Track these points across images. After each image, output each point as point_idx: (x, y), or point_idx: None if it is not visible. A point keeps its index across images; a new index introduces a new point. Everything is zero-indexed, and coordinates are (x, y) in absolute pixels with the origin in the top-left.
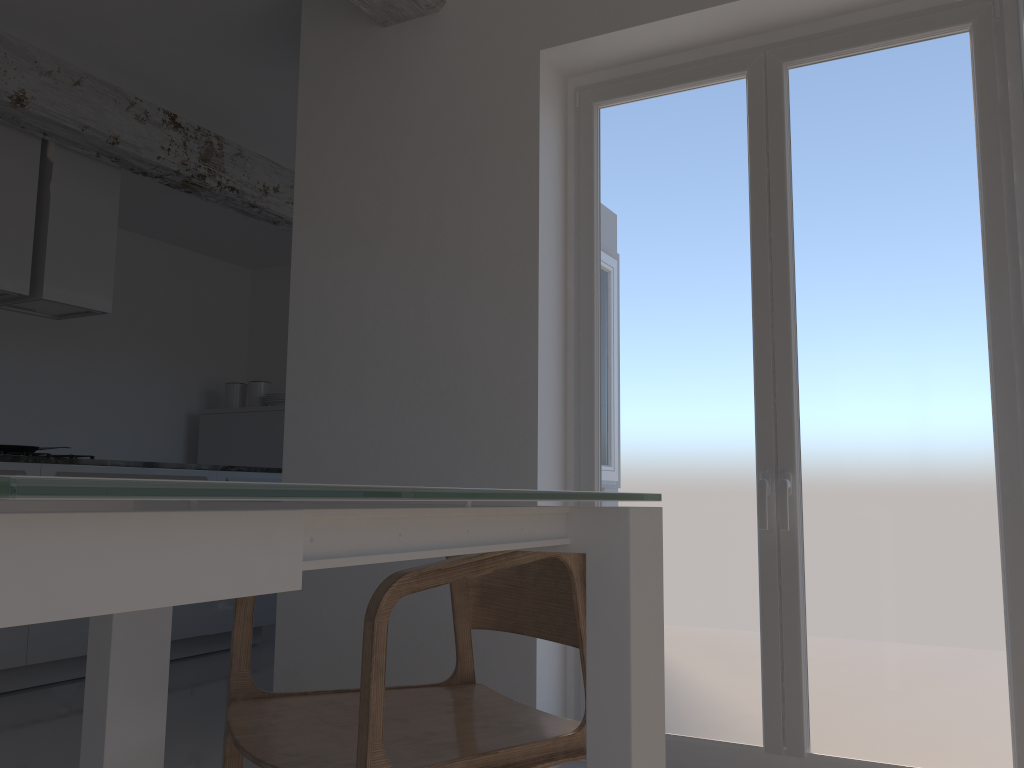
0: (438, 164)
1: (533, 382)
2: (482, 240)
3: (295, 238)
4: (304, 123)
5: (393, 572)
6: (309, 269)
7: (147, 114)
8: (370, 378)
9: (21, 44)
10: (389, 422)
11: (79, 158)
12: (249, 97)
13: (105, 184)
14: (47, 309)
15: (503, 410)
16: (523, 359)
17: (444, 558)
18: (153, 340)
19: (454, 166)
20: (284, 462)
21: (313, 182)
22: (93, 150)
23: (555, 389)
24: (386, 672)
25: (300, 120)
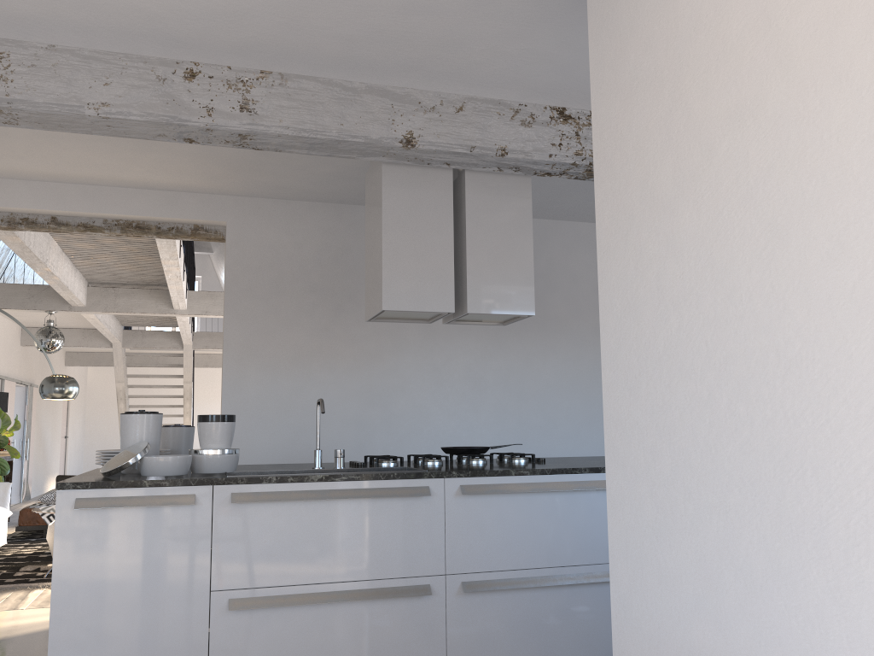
0: (732, 66)
1: None
2: (802, 165)
3: (597, 218)
4: (595, 74)
5: None
6: (612, 255)
7: (533, 116)
8: (680, 398)
9: (405, 91)
10: (706, 464)
11: (488, 176)
12: None
13: (516, 194)
14: (486, 319)
15: (862, 461)
16: None
17: None
18: None
19: (753, 60)
20: (607, 504)
21: (607, 143)
22: (492, 166)
23: None
24: None
25: (592, 72)
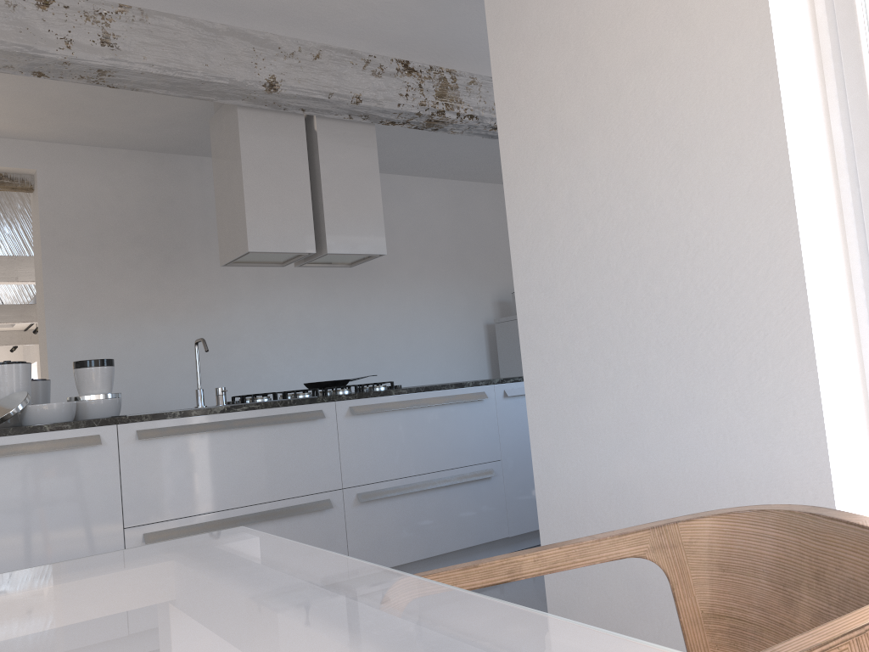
0: (637, 23)
1: (797, 268)
2: (703, 100)
3: (502, 151)
4: (493, 26)
5: (653, 508)
6: (520, 181)
7: (382, 68)
8: (597, 289)
9: (265, 36)
10: (624, 337)
11: (337, 124)
12: (463, 23)
13: (363, 141)
14: (338, 260)
15: (760, 309)
16: (778, 240)
17: (710, 494)
18: (446, 265)
19: (656, 19)
20: (525, 388)
21: (510, 86)
22: (344, 113)
23: (832, 271)
24: (661, 621)
25: (489, 24)
